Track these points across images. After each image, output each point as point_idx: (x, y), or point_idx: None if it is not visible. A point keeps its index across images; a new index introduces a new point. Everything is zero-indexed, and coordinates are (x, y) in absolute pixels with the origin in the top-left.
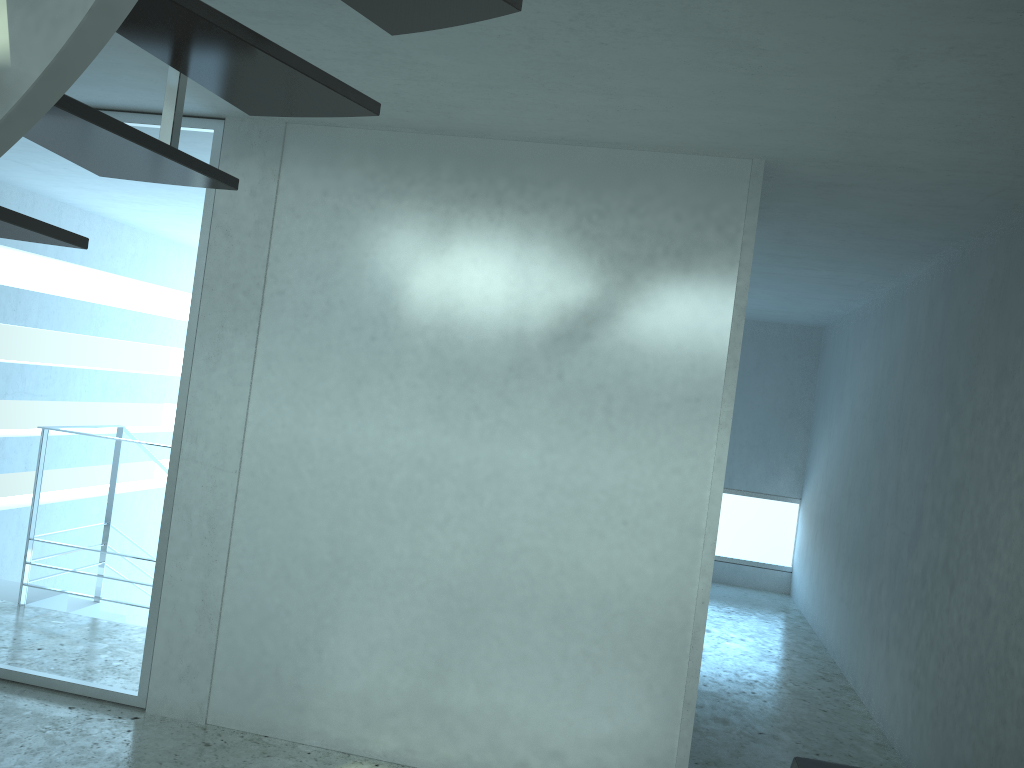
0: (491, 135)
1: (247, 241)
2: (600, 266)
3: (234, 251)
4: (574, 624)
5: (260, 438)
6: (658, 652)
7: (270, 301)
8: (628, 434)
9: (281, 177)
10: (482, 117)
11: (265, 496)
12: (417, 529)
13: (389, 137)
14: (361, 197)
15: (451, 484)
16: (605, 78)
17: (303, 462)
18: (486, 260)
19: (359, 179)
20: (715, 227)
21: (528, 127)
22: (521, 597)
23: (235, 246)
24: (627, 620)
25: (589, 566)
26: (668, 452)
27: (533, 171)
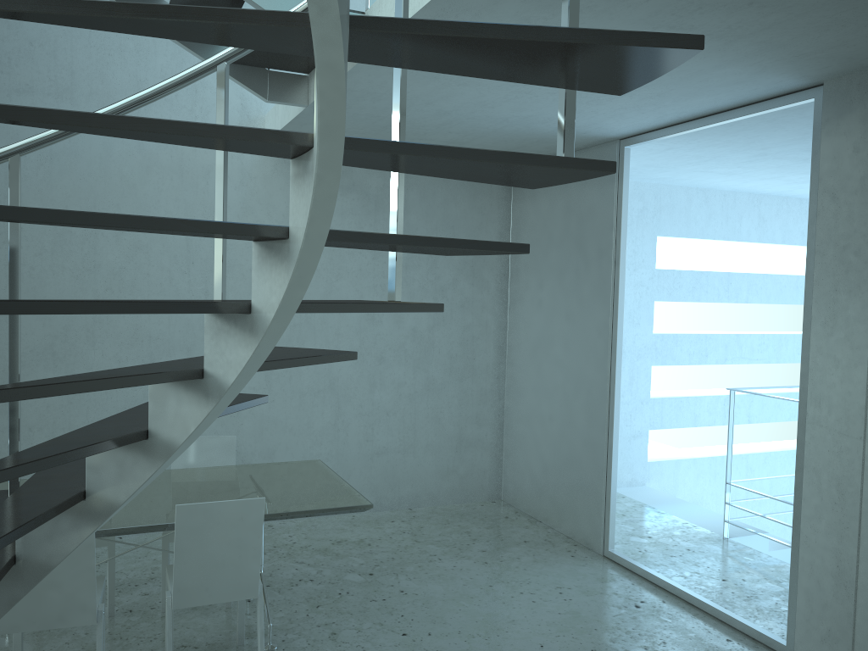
0: None
1: (853, 200)
2: None
3: (841, 212)
4: None
5: None
6: None
7: None
8: None
9: None
10: None
11: None
12: None
13: None
14: None
15: None
16: None
17: None
18: None
19: None
20: None
21: None
22: None
23: (842, 207)
24: None
25: None
26: None
27: None
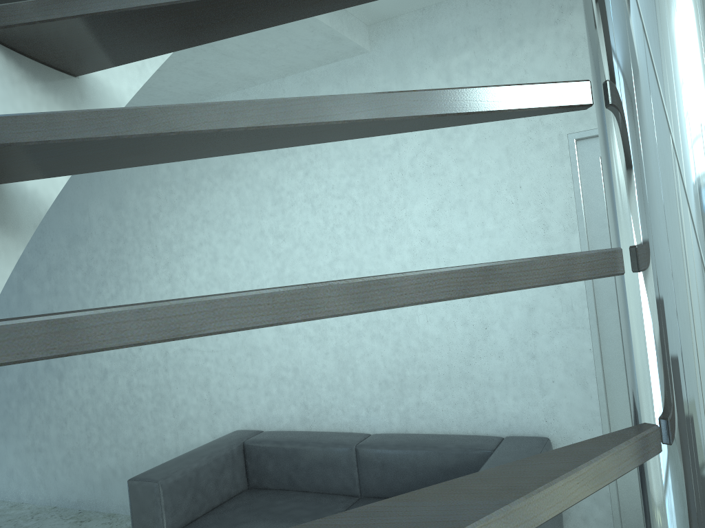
0: None
1: None
2: None
3: None
4: None
5: None
6: None
7: None
8: None
9: None
10: None
11: None
12: None
13: None
14: None
15: None
16: None
17: None
18: None
19: None
20: None
21: None
22: None
23: None
24: None
25: None
26: None
27: None
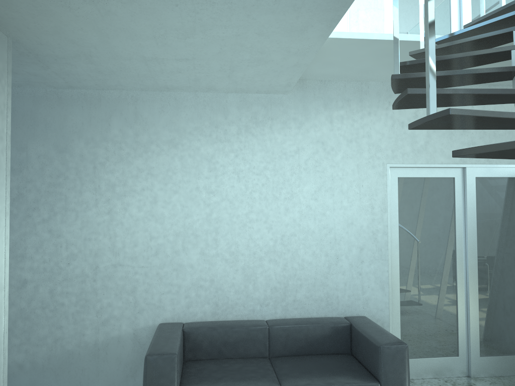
0: None
1: None
2: None
3: None
4: None
5: None
6: None
7: None
8: None
9: None
10: None
11: None
12: None
13: None
14: None
15: None
16: (121, 1)
17: None
18: None
19: None
20: None
21: None
22: None
23: None
24: None
25: None
26: None
27: None
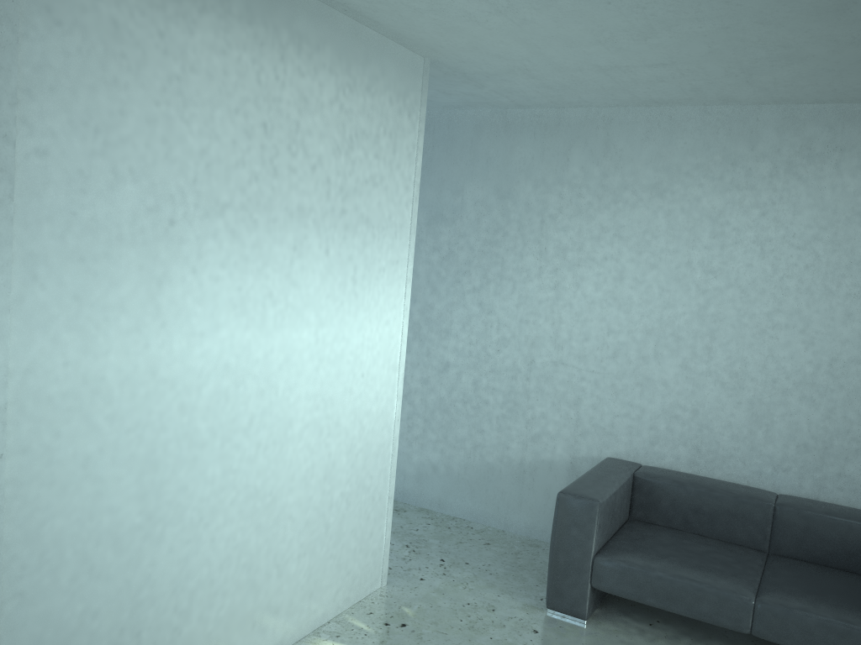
0: None
1: None
2: (350, 142)
3: None
4: (336, 475)
5: (32, 392)
6: (377, 469)
7: (25, 166)
8: (364, 298)
9: None
10: None
11: (49, 475)
12: (227, 443)
13: None
14: (146, 14)
15: (253, 382)
16: (534, 8)
17: (99, 408)
18: (274, 126)
19: None
20: (407, 114)
21: None
22: (305, 470)
23: None
24: (363, 454)
25: (344, 421)
26: (383, 308)
27: (307, 28)
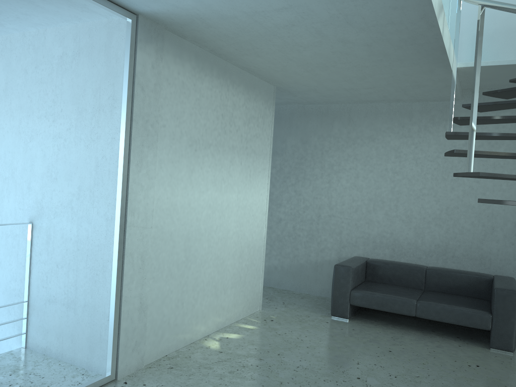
0: (230, 60)
1: (151, 95)
2: (249, 120)
3: (146, 100)
4: (243, 256)
5: (159, 206)
6: (258, 257)
7: (160, 130)
8: (253, 183)
9: (162, 60)
10: (252, 59)
11: (162, 237)
12: (209, 235)
13: (199, 50)
14: (191, 78)
15: (217, 213)
16: (321, 70)
17: (175, 215)
18: (225, 115)
19: (190, 69)
20: (268, 108)
21: (253, 64)
22: (233, 251)
23: (146, 97)
24: (253, 249)
25: (246, 233)
26: (260, 188)
27: (235, 78)
